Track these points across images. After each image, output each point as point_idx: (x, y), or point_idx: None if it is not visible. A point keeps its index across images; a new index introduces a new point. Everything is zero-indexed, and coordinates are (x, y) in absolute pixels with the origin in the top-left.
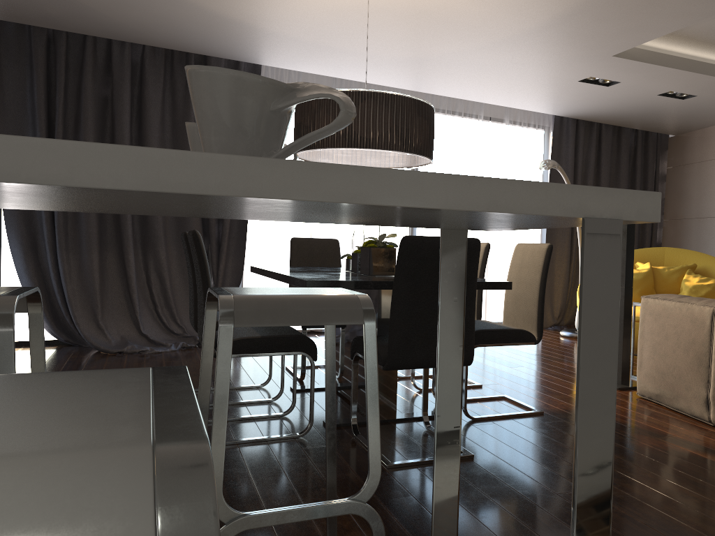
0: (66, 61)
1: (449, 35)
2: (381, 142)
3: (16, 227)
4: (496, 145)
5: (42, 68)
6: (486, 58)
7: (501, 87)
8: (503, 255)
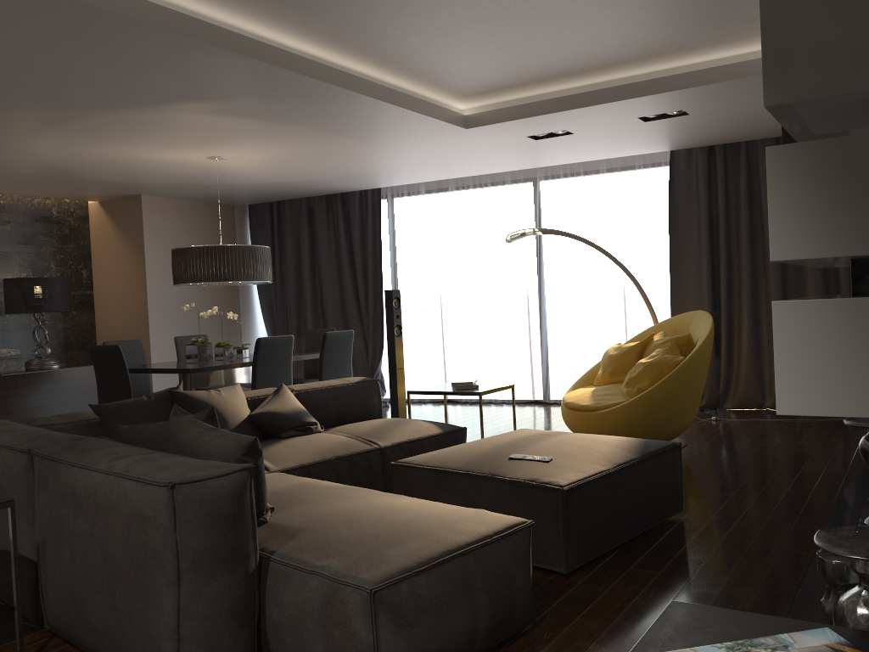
0: (280, 217)
1: (352, 156)
2: (180, 279)
3: (268, 326)
4: (627, 197)
5: (267, 226)
6: (423, 154)
7: (516, 157)
8: (648, 323)
